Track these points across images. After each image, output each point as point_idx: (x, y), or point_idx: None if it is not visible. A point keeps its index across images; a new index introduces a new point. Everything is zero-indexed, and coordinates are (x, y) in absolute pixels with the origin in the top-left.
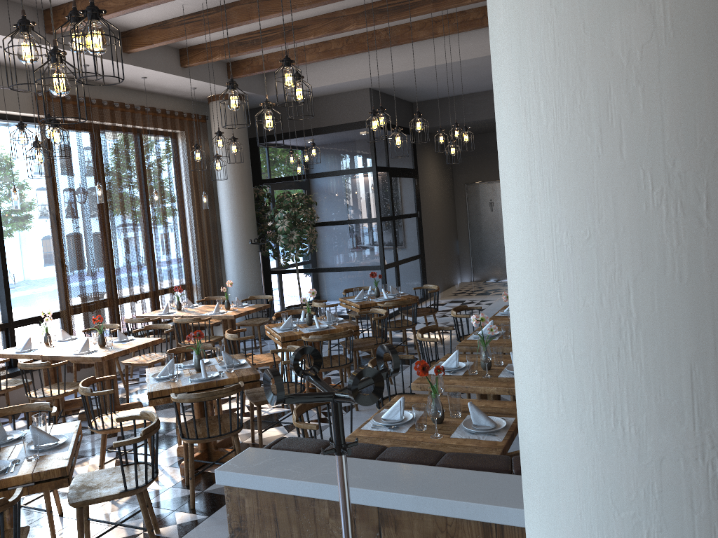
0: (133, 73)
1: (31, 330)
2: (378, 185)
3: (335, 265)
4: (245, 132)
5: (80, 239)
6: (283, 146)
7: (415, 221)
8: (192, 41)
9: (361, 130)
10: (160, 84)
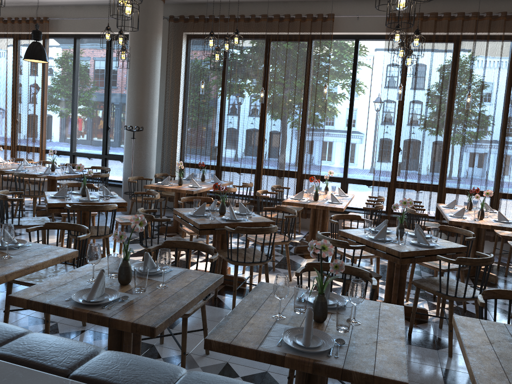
0: None
1: (362, 189)
2: None
3: None
4: None
5: (402, 130)
6: None
7: None
8: None
9: None
10: None
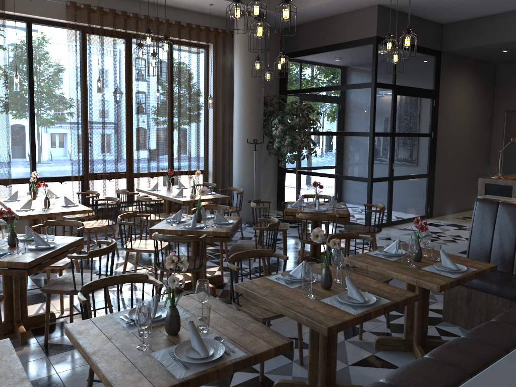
0: None
1: (54, 187)
2: (375, 101)
3: (332, 172)
4: (259, 46)
5: (95, 122)
6: (304, 62)
7: (426, 141)
8: None
9: (366, 47)
10: (178, 0)
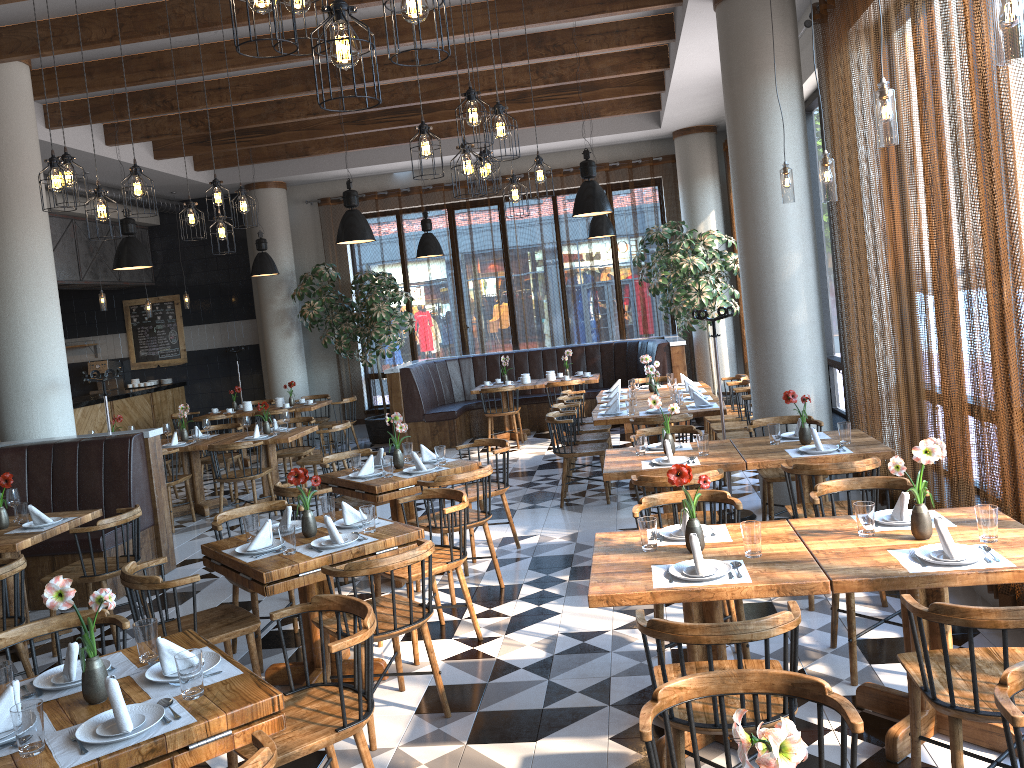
0: None
1: None
2: None
3: None
4: None
5: None
6: None
7: None
8: None
9: None
10: None
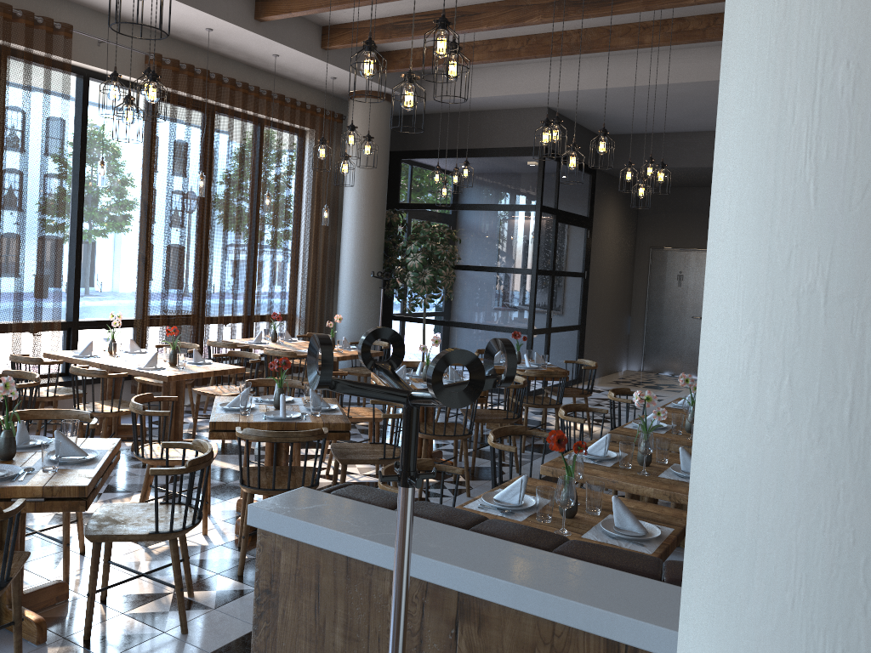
0: (263, 47)
1: (98, 336)
2: (540, 229)
3: (472, 321)
4: (387, 141)
5: (171, 238)
6: (431, 166)
7: (580, 283)
8: (339, 18)
9: (529, 158)
10: (293, 67)
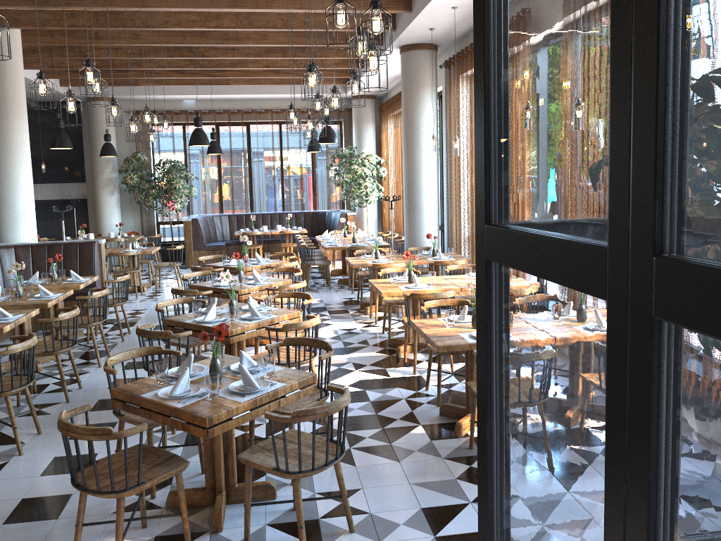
0: None
1: None
2: None
3: None
4: None
5: None
6: None
7: None
8: None
9: None
10: None
